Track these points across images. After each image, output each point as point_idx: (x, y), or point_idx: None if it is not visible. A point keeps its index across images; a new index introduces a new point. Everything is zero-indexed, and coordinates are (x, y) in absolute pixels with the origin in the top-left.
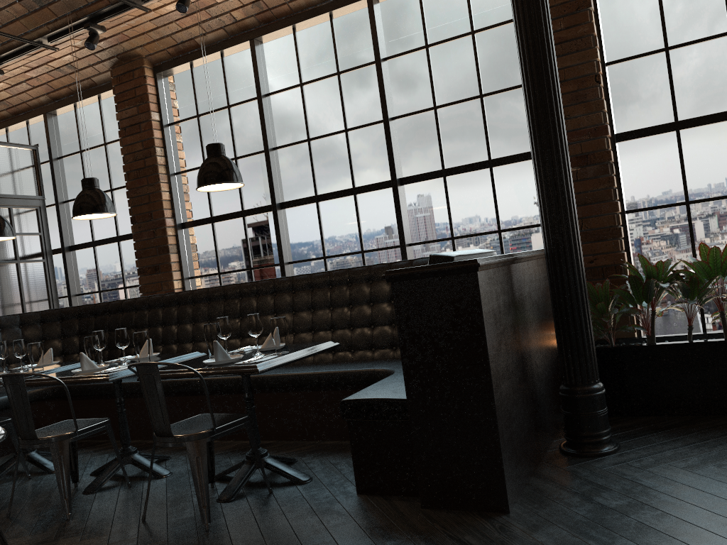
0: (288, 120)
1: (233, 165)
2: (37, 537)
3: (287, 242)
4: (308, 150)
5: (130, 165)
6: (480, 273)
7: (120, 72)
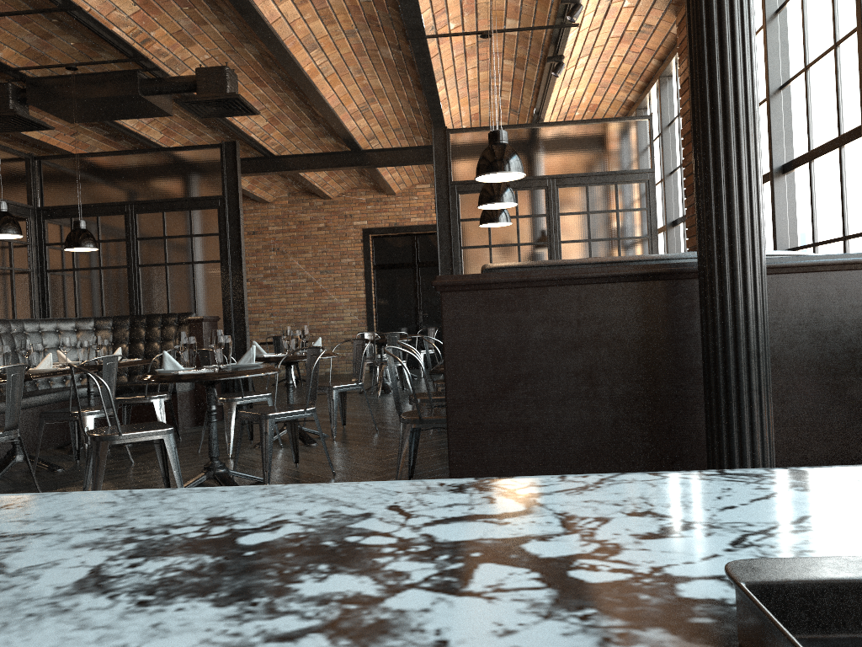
0: (792, 44)
1: (499, 154)
2: (375, 468)
3: (788, 221)
4: (805, 85)
5: (683, 129)
6: (452, 294)
7: (679, 19)
